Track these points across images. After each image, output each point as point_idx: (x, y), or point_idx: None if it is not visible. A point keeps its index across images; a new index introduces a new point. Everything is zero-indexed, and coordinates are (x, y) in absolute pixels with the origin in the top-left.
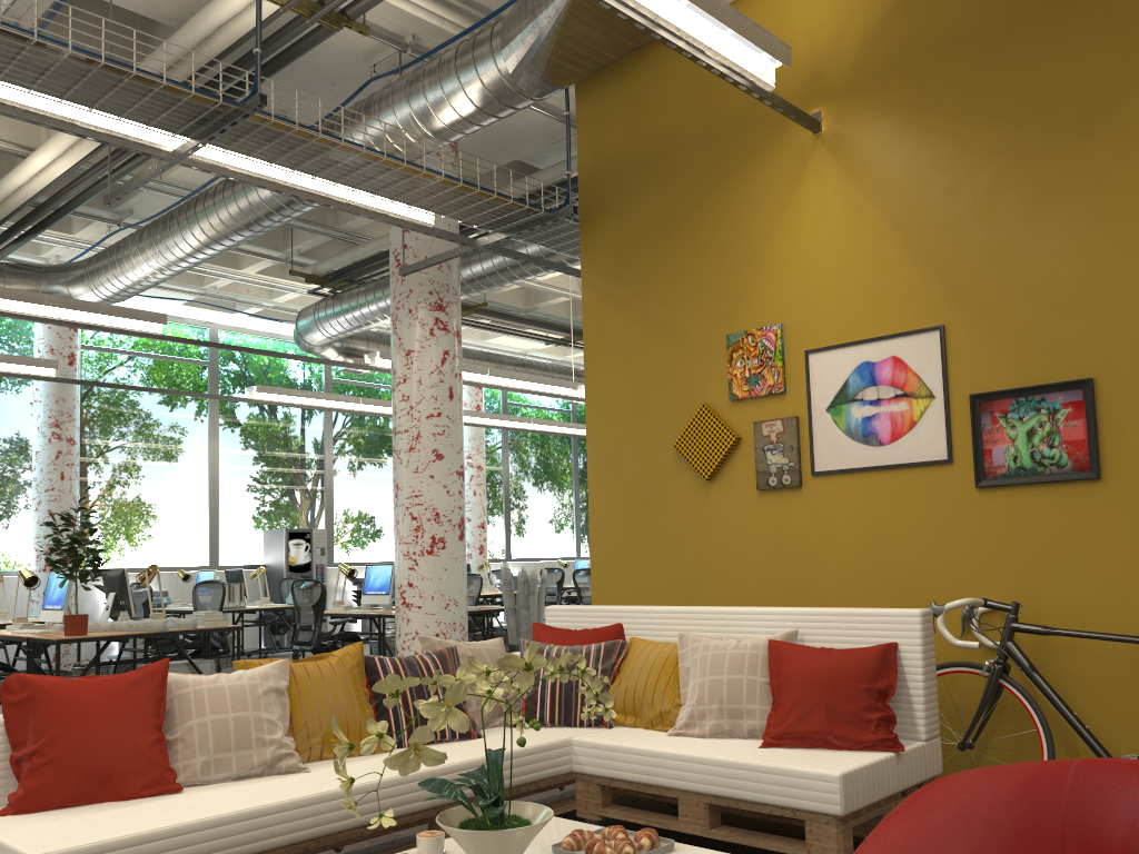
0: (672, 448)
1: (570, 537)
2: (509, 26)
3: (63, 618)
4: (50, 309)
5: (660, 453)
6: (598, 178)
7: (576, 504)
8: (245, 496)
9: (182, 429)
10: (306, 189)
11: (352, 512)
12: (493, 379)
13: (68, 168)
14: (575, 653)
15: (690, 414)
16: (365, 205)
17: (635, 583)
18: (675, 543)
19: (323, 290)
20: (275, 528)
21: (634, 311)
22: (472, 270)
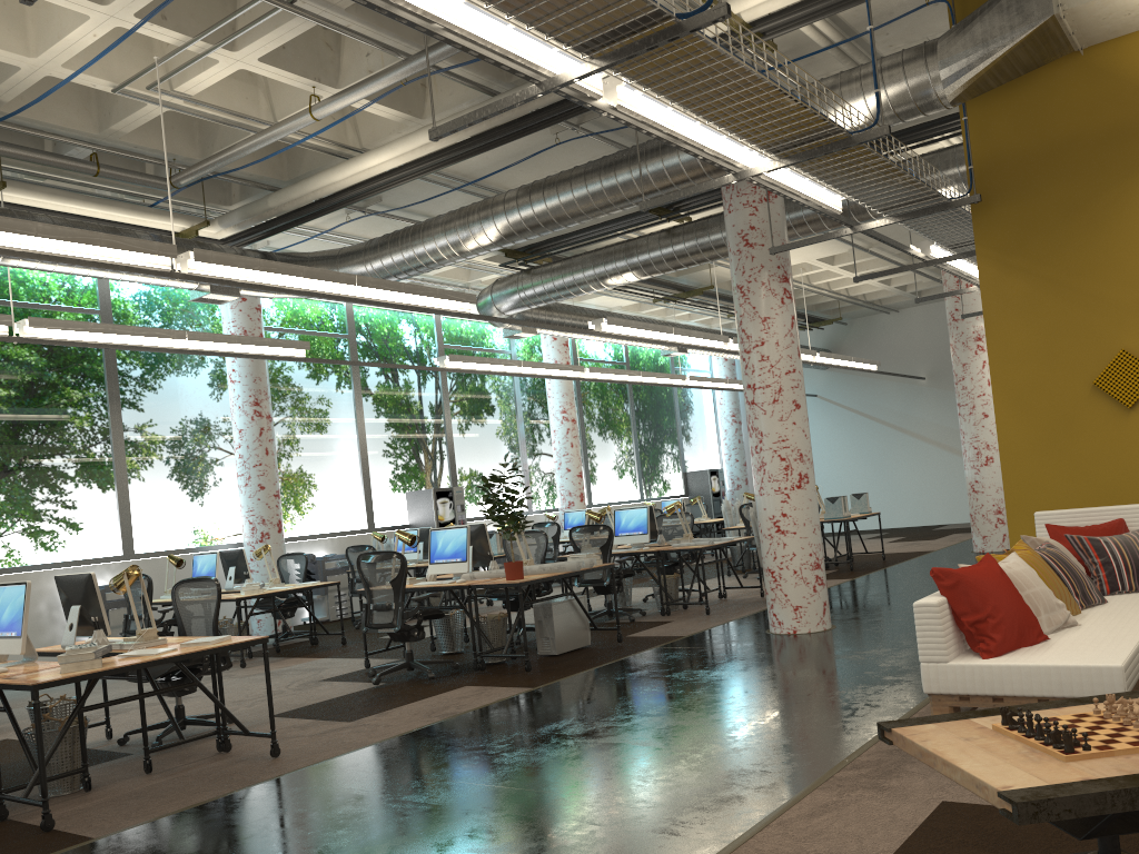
0: (1087, 385)
1: (634, 481)
2: (951, 51)
3: (506, 565)
4: (401, 296)
5: (1074, 389)
6: (990, 170)
7: (636, 450)
8: (388, 461)
9: (334, 401)
10: (791, 190)
11: (469, 470)
12: (674, 337)
13: (397, 165)
14: (1126, 539)
15: (1104, 357)
16: (815, 200)
17: (1053, 493)
18: (1095, 459)
19: (479, 262)
20: (413, 490)
21: (1038, 278)
22: (711, 242)
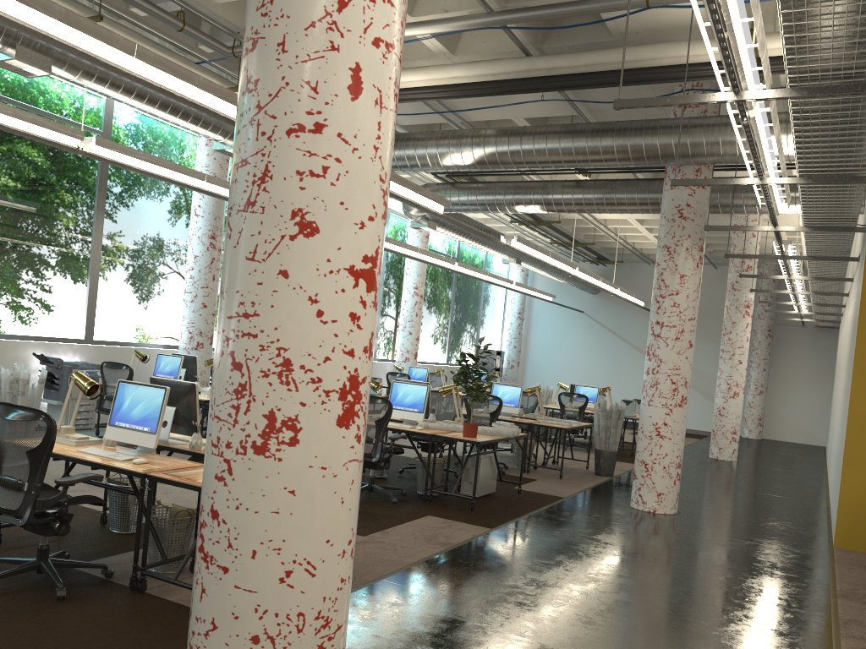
0: None
1: (444, 349)
2: None
3: (466, 425)
4: (406, 191)
5: None
6: None
7: (450, 325)
8: None
9: None
10: (771, 195)
11: None
12: (547, 259)
13: (421, 86)
14: None
15: None
16: (775, 204)
17: None
18: None
19: None
20: None
21: None
22: (615, 199)
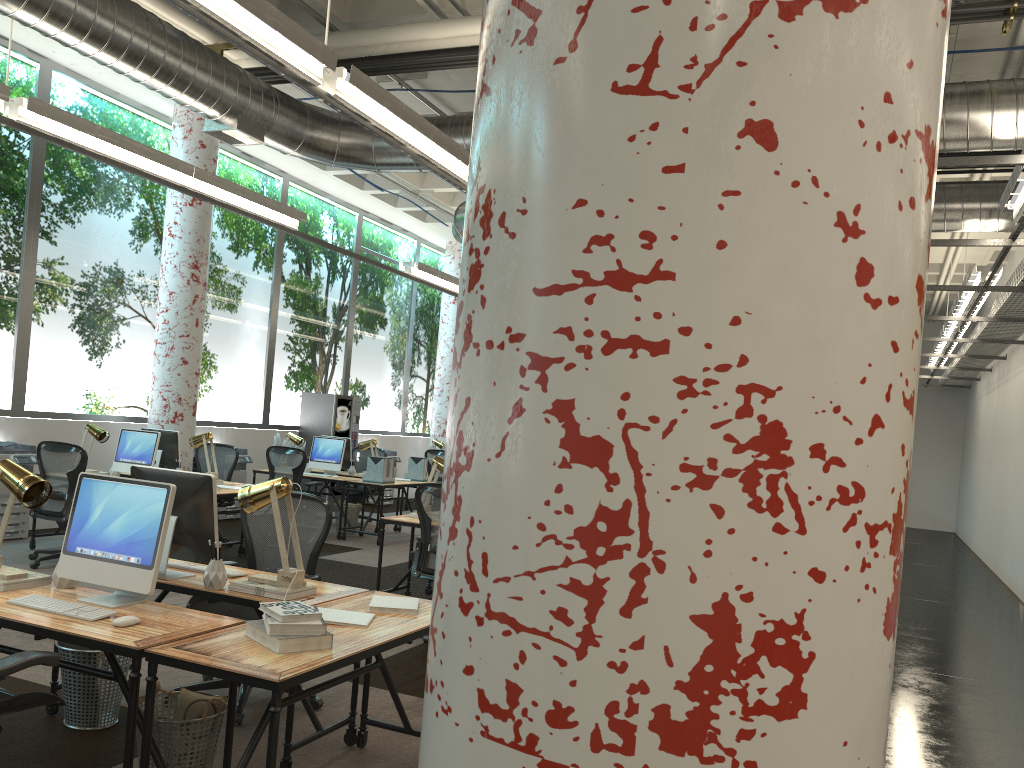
0: None
1: None
2: None
3: None
4: None
5: None
6: None
7: None
8: (292, 356)
9: (254, 281)
10: None
11: (360, 380)
12: None
13: None
14: None
15: None
16: None
17: None
18: None
19: None
20: (309, 391)
21: None
22: None
